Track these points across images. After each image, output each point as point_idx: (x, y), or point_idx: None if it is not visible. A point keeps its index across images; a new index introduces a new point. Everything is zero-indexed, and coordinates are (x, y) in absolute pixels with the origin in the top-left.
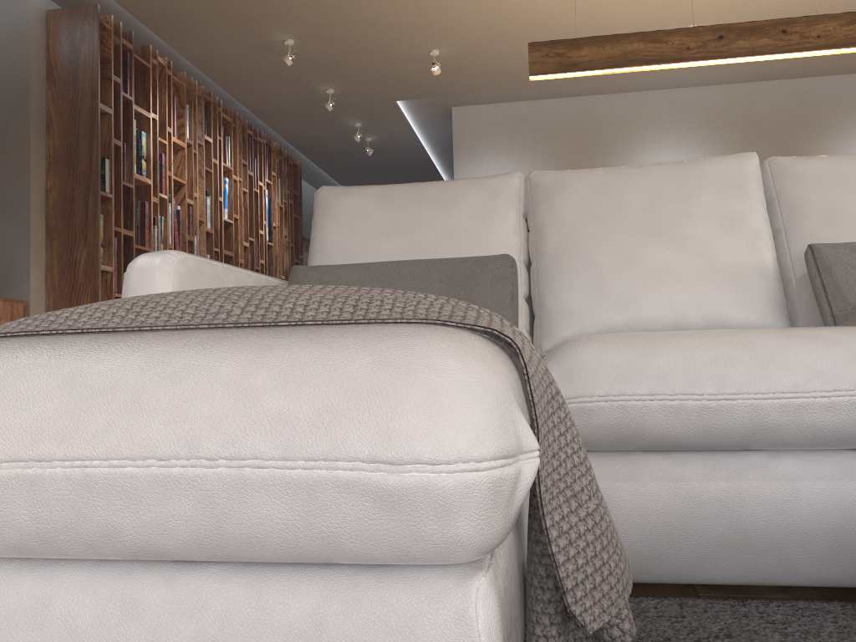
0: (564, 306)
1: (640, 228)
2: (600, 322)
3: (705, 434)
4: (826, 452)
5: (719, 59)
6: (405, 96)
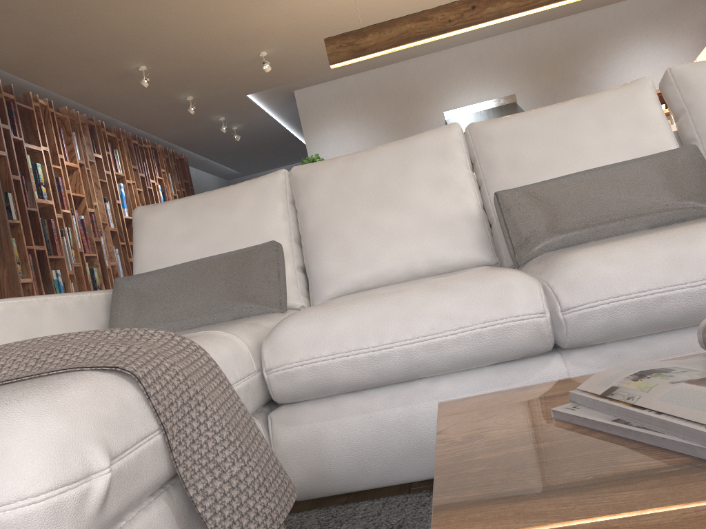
0: (325, 272)
1: (373, 200)
2: (352, 280)
3: (377, 376)
4: (472, 371)
5: (475, 25)
6: (252, 90)
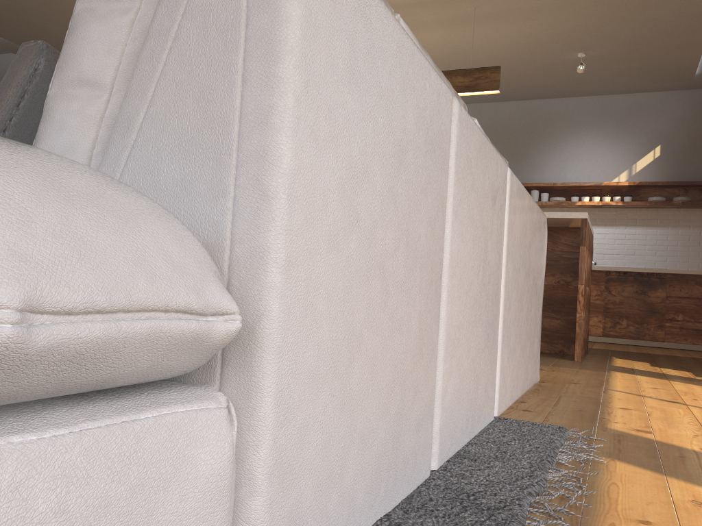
0: None
1: None
2: None
3: None
4: None
5: None
6: None
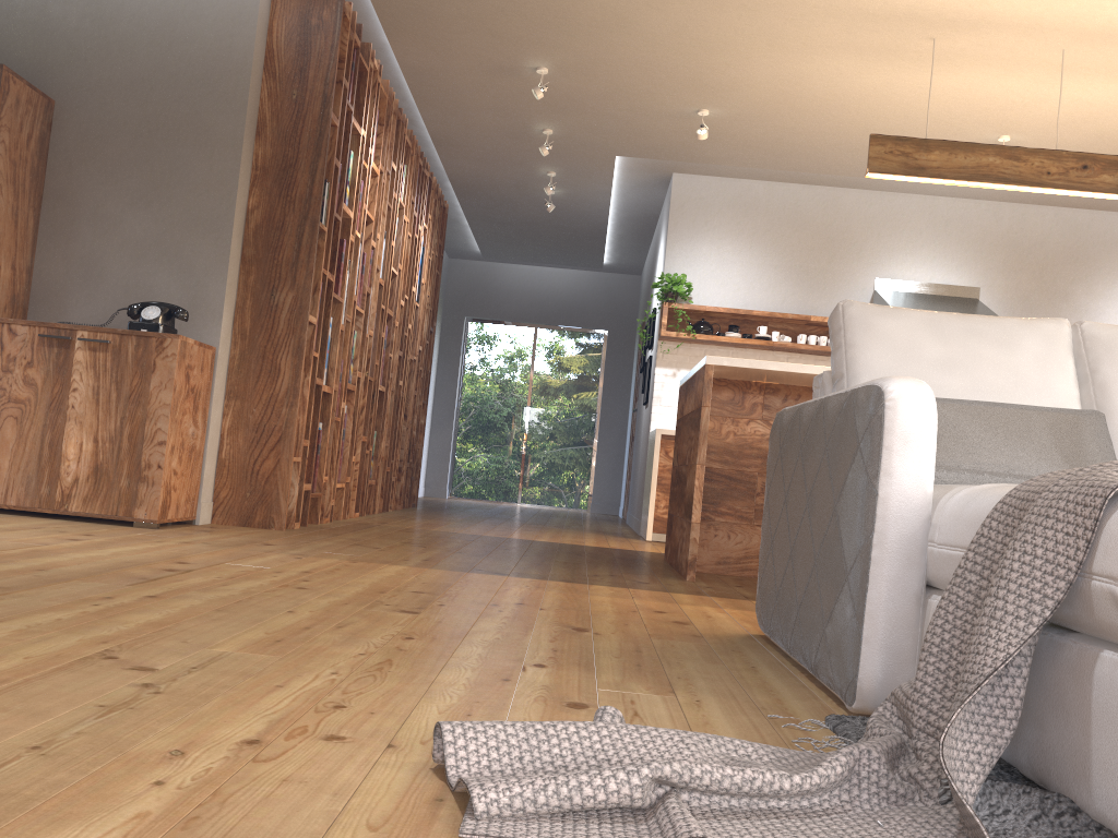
0: None
1: None
2: None
3: None
4: None
5: (1081, 191)
6: (631, 152)
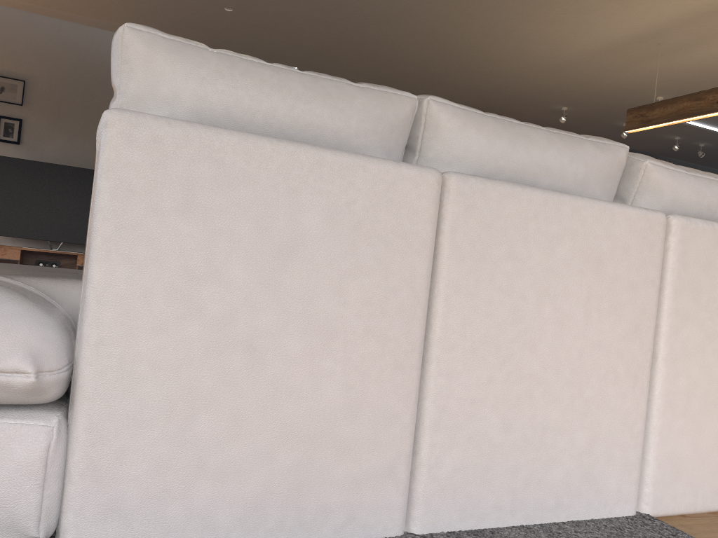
0: None
1: None
2: None
3: None
4: None
5: None
6: None
